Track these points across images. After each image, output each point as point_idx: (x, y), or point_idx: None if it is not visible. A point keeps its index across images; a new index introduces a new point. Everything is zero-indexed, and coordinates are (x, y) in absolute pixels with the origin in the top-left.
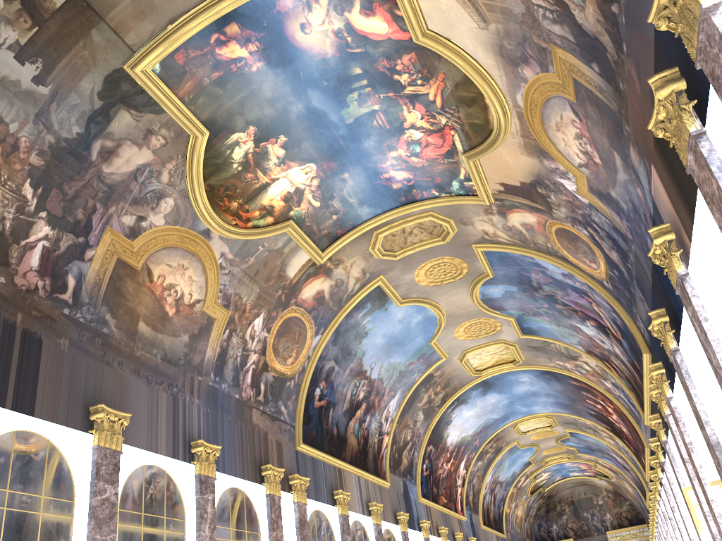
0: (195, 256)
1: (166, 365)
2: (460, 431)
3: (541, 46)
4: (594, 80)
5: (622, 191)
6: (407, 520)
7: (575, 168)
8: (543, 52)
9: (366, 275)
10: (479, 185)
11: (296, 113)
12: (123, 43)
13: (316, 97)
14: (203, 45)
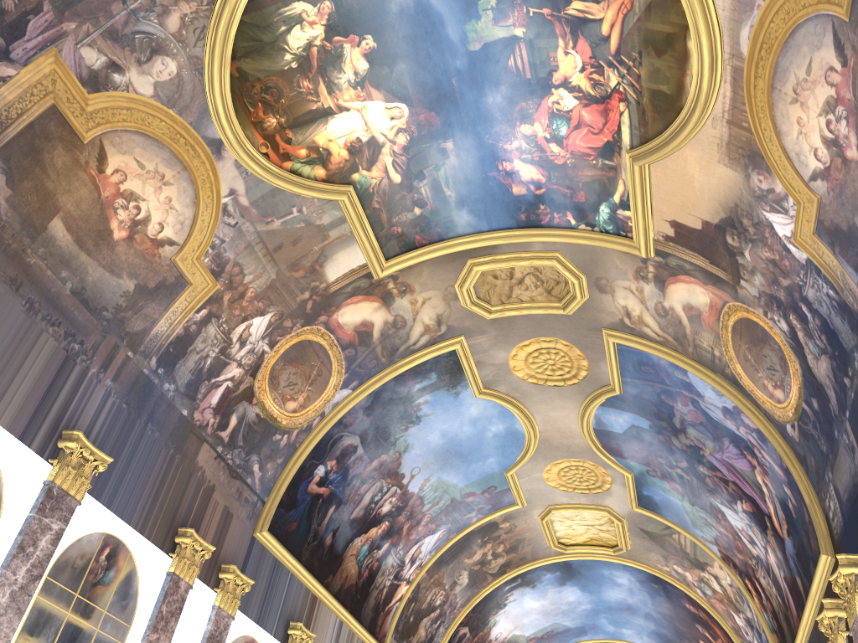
0: (188, 173)
1: (76, 304)
2: (514, 625)
3: None
4: None
5: None
6: None
7: (804, 183)
8: None
9: (441, 328)
10: (638, 216)
11: (399, 3)
12: None
13: None
14: None
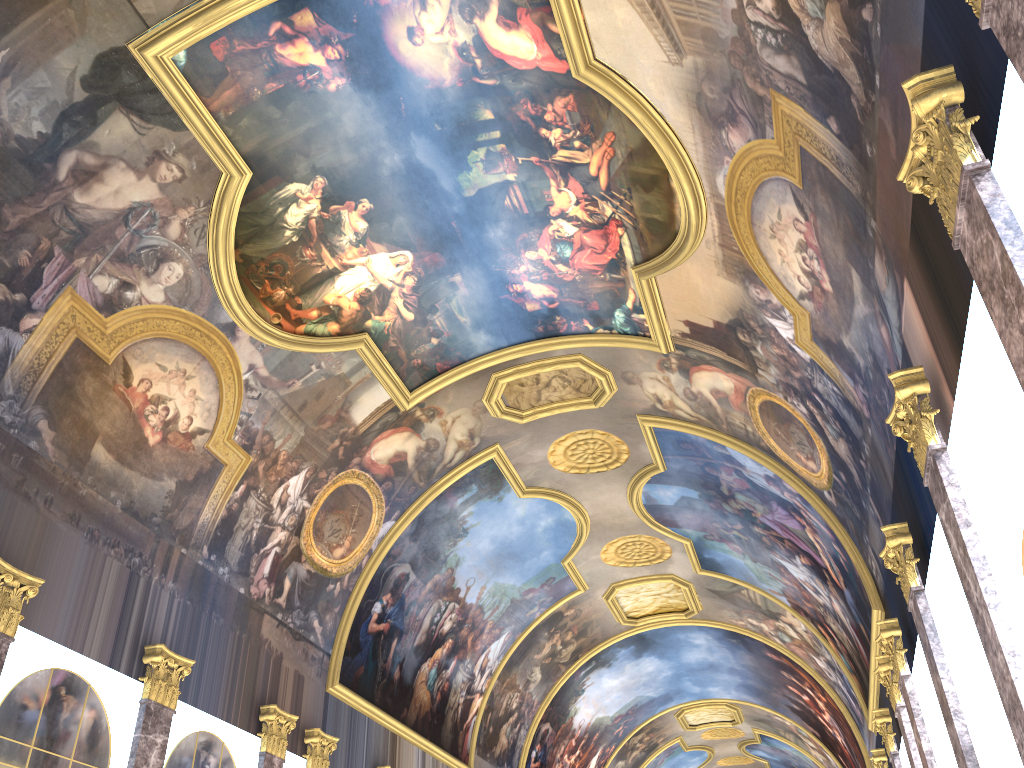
0: (207, 361)
1: (128, 519)
2: (596, 708)
3: (756, 93)
4: (829, 147)
5: (859, 337)
6: None
7: (795, 300)
8: (760, 104)
9: (474, 441)
10: (653, 320)
11: (390, 167)
12: (131, 9)
13: (423, 148)
14: (257, 36)
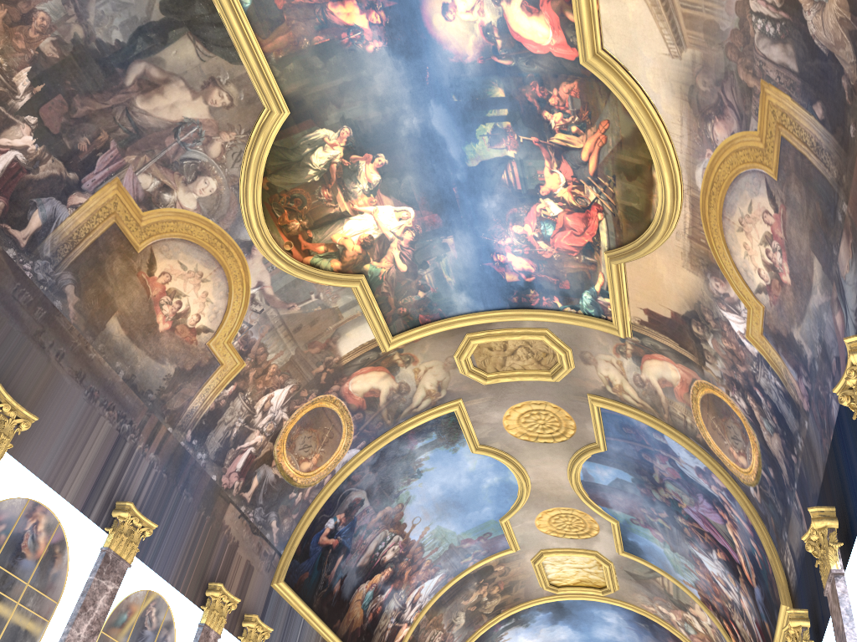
0: (222, 270)
1: (127, 389)
2: None
3: (747, 85)
4: (811, 135)
5: (811, 328)
6: None
7: (752, 293)
8: (749, 95)
9: (441, 392)
10: (616, 304)
11: (408, 129)
12: None
13: (439, 116)
14: None
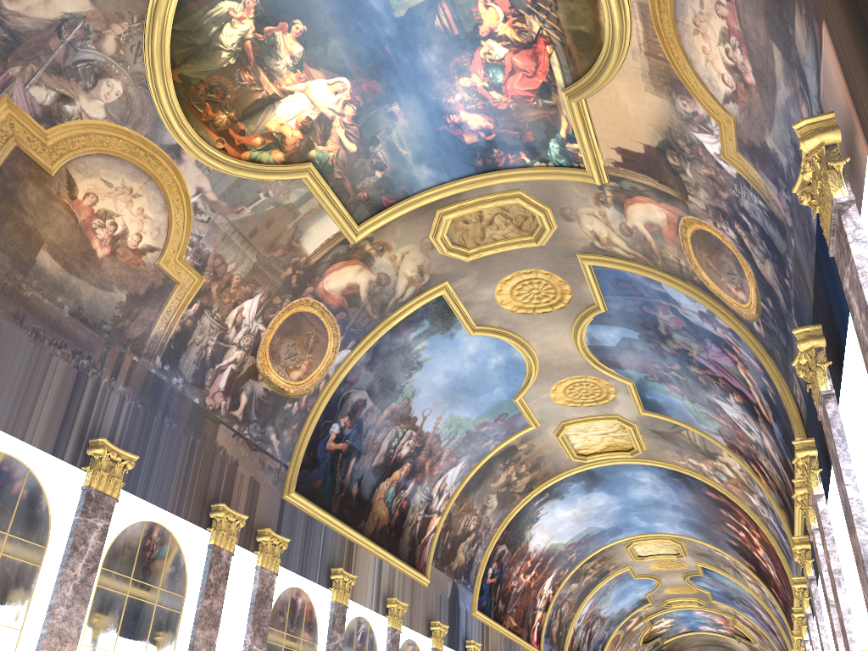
0: (153, 182)
1: (76, 324)
2: (550, 536)
3: None
4: None
5: (781, 130)
6: (448, 635)
7: (720, 106)
8: None
9: (424, 277)
10: (585, 148)
11: None
12: None
13: None
14: None
